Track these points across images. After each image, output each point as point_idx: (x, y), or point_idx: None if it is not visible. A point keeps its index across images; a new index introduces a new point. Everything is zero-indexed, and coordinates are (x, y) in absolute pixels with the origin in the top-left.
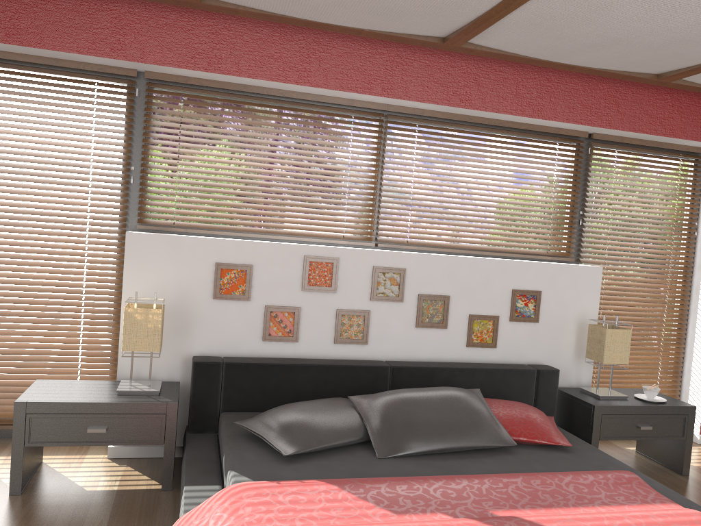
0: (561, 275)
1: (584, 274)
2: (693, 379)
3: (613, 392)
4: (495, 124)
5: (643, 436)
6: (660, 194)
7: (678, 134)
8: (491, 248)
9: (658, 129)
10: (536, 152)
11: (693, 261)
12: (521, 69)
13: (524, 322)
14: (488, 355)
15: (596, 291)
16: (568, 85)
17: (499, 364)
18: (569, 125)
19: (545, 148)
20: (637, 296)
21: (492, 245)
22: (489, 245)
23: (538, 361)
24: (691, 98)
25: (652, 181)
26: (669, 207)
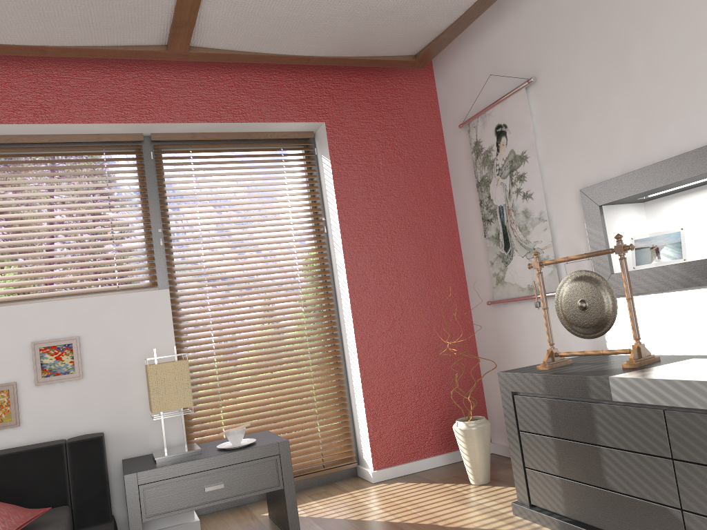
0: (108, 310)
1: (144, 303)
2: (357, 403)
3: (191, 447)
4: (0, 141)
5: (216, 499)
6: (262, 191)
7: (252, 117)
8: (30, 296)
9: (223, 115)
10: (74, 167)
11: (331, 263)
12: (6, 67)
13: (60, 382)
14: (10, 438)
15: (166, 321)
16: (81, 79)
17: (9, 448)
18: (102, 127)
19: (86, 160)
20: (261, 317)
21: (38, 292)
22: (33, 293)
23: (95, 430)
24: (260, 75)
25: (248, 179)
26: (281, 205)
